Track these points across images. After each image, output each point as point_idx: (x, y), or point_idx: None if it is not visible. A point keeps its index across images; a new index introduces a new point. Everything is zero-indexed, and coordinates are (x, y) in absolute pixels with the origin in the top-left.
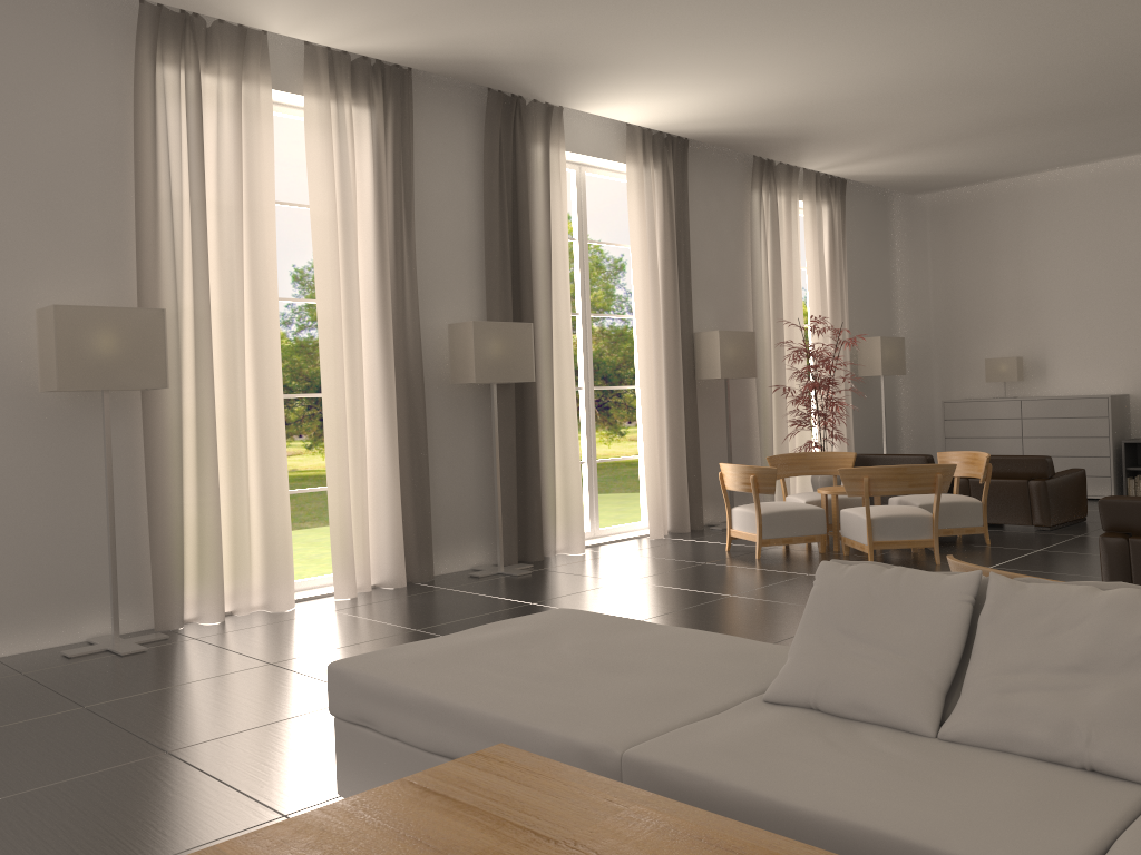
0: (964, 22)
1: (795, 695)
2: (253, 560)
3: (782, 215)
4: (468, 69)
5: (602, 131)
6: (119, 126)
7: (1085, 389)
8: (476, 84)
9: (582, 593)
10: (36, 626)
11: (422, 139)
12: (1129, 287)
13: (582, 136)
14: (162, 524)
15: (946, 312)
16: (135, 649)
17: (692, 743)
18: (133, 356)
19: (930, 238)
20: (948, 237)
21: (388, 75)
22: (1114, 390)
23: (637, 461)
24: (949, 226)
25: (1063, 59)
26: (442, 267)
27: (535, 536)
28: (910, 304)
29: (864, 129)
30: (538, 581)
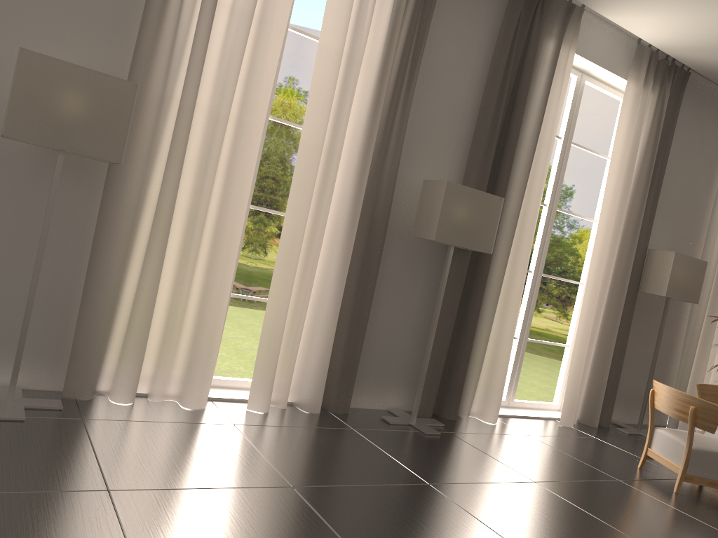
0: None
1: None
2: (179, 352)
3: None
4: None
5: (612, 45)
6: None
7: None
8: None
9: (485, 486)
10: None
11: (445, 4)
12: None
13: (593, 43)
14: (94, 296)
15: None
16: (12, 416)
17: None
18: (92, 122)
19: None
20: None
21: None
22: None
23: (545, 333)
24: None
25: None
26: (433, 127)
27: (454, 396)
28: None
29: None
30: (444, 450)
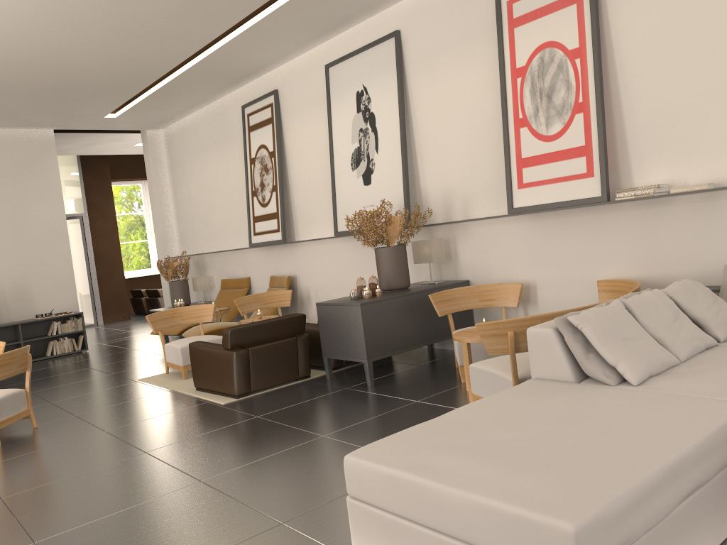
0: None
1: (646, 373)
2: None
3: None
4: None
5: None
6: None
7: None
8: None
9: None
10: None
11: None
12: None
13: None
14: None
15: None
16: None
17: (726, 391)
18: None
19: None
20: None
21: None
22: None
23: None
24: None
25: (21, 49)
26: None
27: None
28: None
29: None
30: None
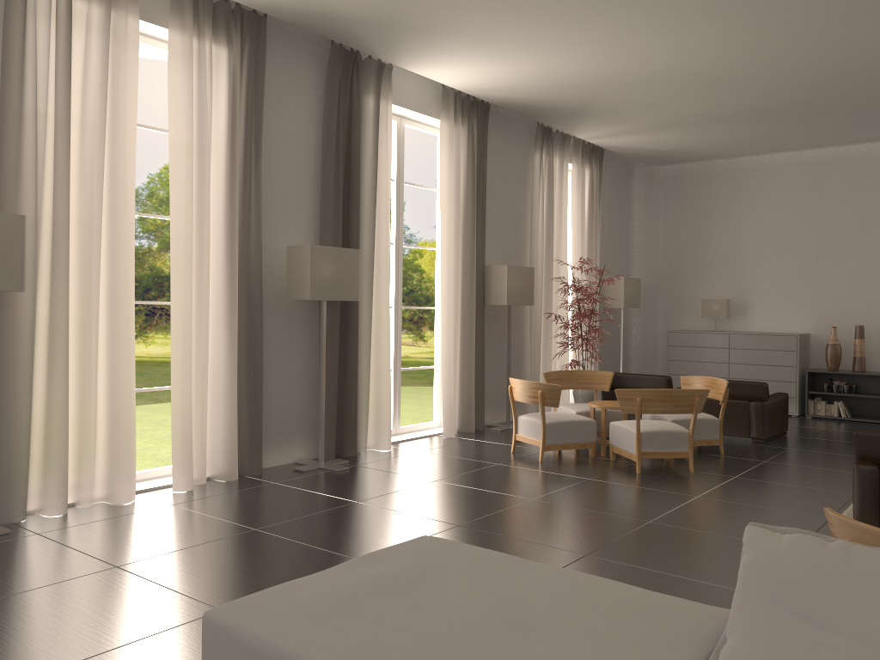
0: (742, 23)
1: None
2: (97, 455)
3: (556, 173)
4: (319, 21)
5: (421, 90)
6: None
7: (777, 327)
8: (323, 36)
9: (400, 492)
10: None
11: (272, 80)
12: (814, 250)
13: (405, 92)
14: (9, 421)
15: (672, 260)
16: None
17: None
18: None
19: (662, 201)
20: (677, 201)
21: (246, 19)
22: (799, 329)
23: (405, 361)
24: (678, 193)
25: (805, 64)
26: (283, 195)
27: (351, 434)
28: (644, 252)
29: (632, 108)
30: (357, 478)
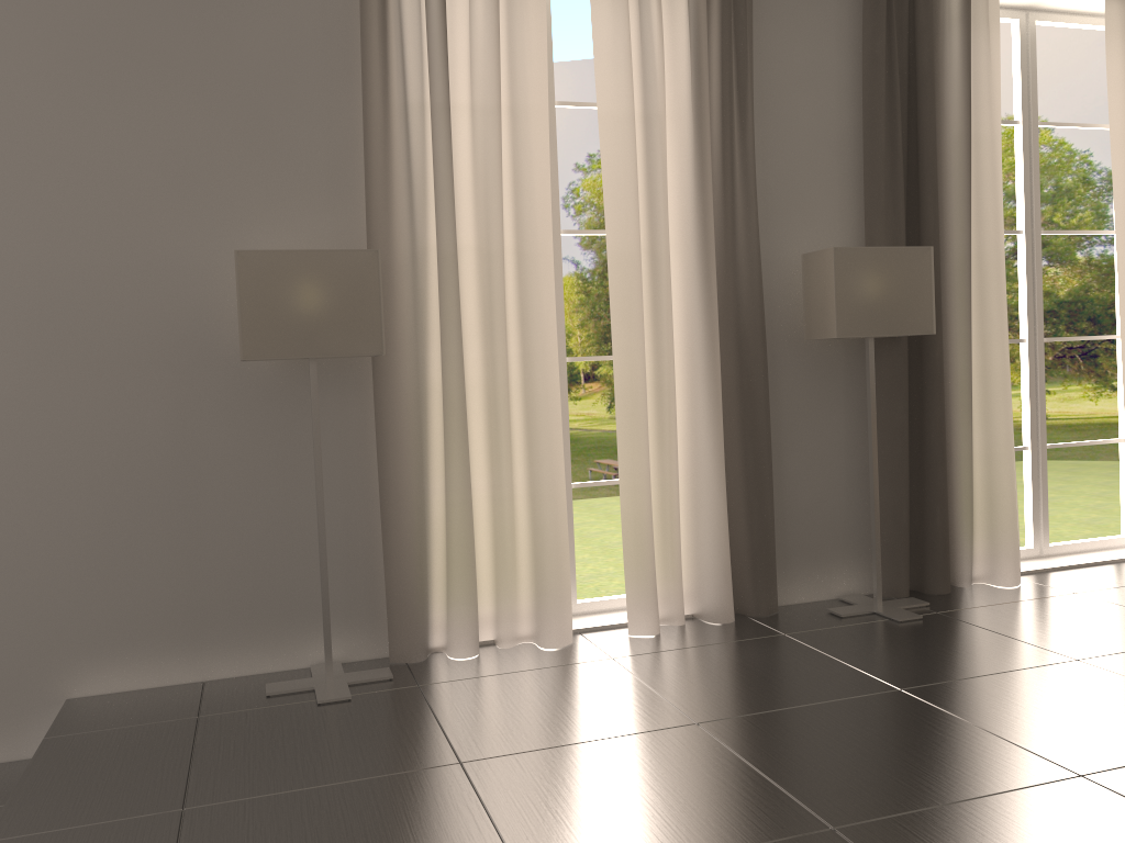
0: None
1: None
2: (520, 576)
3: None
4: None
5: None
6: (345, 18)
7: None
8: None
9: (991, 679)
10: (251, 645)
11: None
12: None
13: None
14: (396, 528)
15: None
16: (336, 696)
17: None
18: (337, 314)
19: None
20: None
21: None
22: None
23: None
24: None
25: None
26: (798, 174)
27: (936, 557)
28: None
29: None
30: (927, 639)
